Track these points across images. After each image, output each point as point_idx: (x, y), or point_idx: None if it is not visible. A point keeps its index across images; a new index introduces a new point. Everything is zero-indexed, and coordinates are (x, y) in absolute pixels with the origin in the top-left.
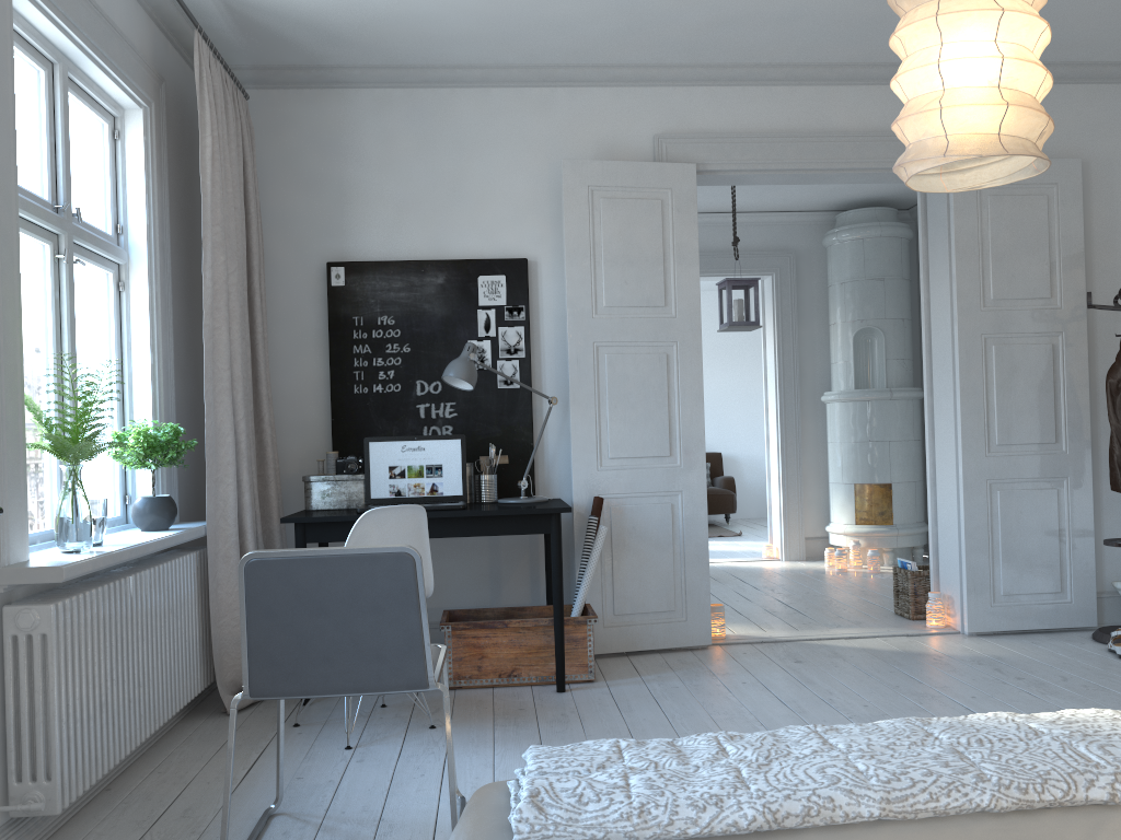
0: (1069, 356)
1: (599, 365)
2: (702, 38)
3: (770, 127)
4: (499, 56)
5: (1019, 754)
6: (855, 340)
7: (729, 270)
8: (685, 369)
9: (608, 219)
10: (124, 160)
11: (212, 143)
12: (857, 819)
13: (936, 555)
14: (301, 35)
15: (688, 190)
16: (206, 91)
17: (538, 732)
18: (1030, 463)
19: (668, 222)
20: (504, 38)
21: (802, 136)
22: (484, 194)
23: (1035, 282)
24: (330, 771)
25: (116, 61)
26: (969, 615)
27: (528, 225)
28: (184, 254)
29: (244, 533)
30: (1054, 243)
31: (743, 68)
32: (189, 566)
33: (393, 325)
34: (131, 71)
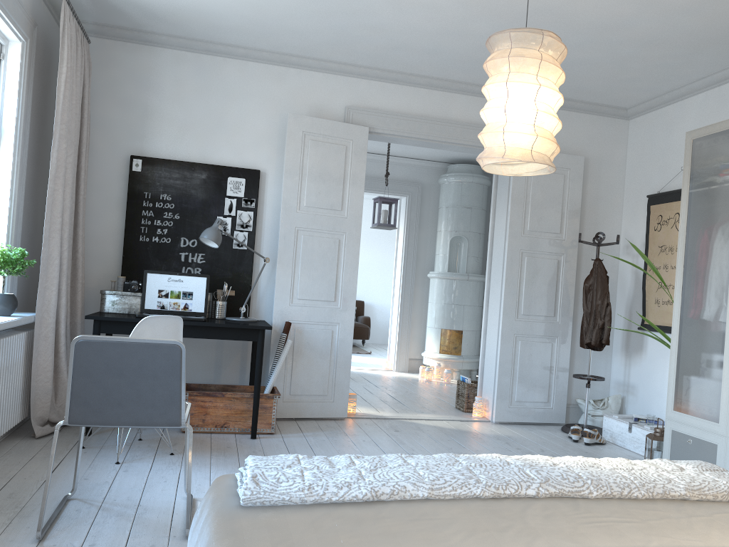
0: (566, 267)
1: (297, 241)
2: (380, 54)
3: (414, 112)
4: (257, 43)
5: (498, 471)
6: (451, 242)
7: (381, 190)
8: (349, 249)
9: (312, 153)
10: (5, 73)
11: (66, 71)
12: (416, 497)
13: (482, 375)
14: (131, 10)
15: (362, 142)
16: (66, 37)
17: (238, 461)
18: (539, 326)
19: (348, 160)
20: (261, 34)
21: (433, 120)
22: (237, 126)
23: (552, 223)
24: (105, 476)
25: (9, 11)
26: (496, 411)
27: (262, 150)
28: (36, 138)
29: (59, 322)
30: (565, 202)
31: (403, 74)
32: (21, 340)
33: (170, 200)
34: (18, 18)
